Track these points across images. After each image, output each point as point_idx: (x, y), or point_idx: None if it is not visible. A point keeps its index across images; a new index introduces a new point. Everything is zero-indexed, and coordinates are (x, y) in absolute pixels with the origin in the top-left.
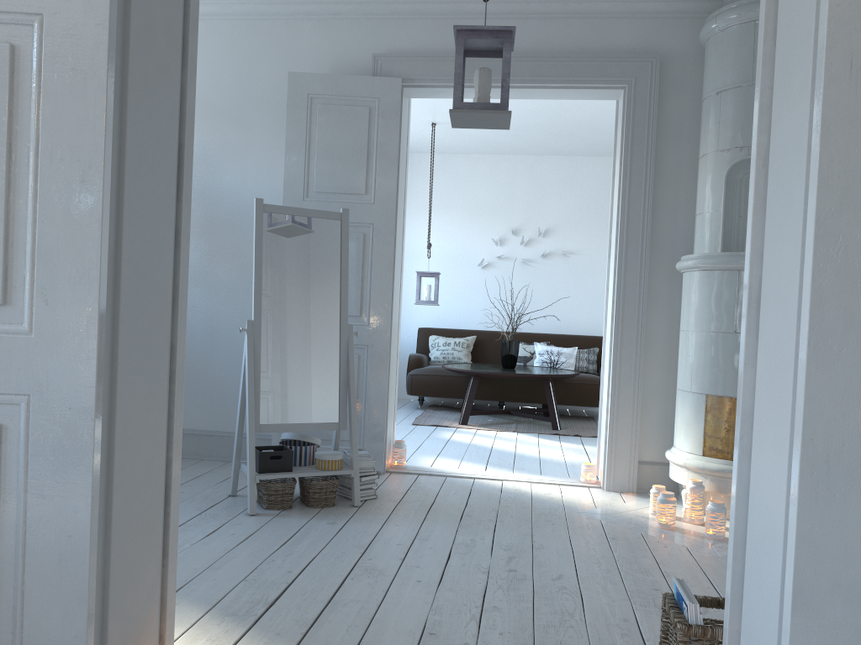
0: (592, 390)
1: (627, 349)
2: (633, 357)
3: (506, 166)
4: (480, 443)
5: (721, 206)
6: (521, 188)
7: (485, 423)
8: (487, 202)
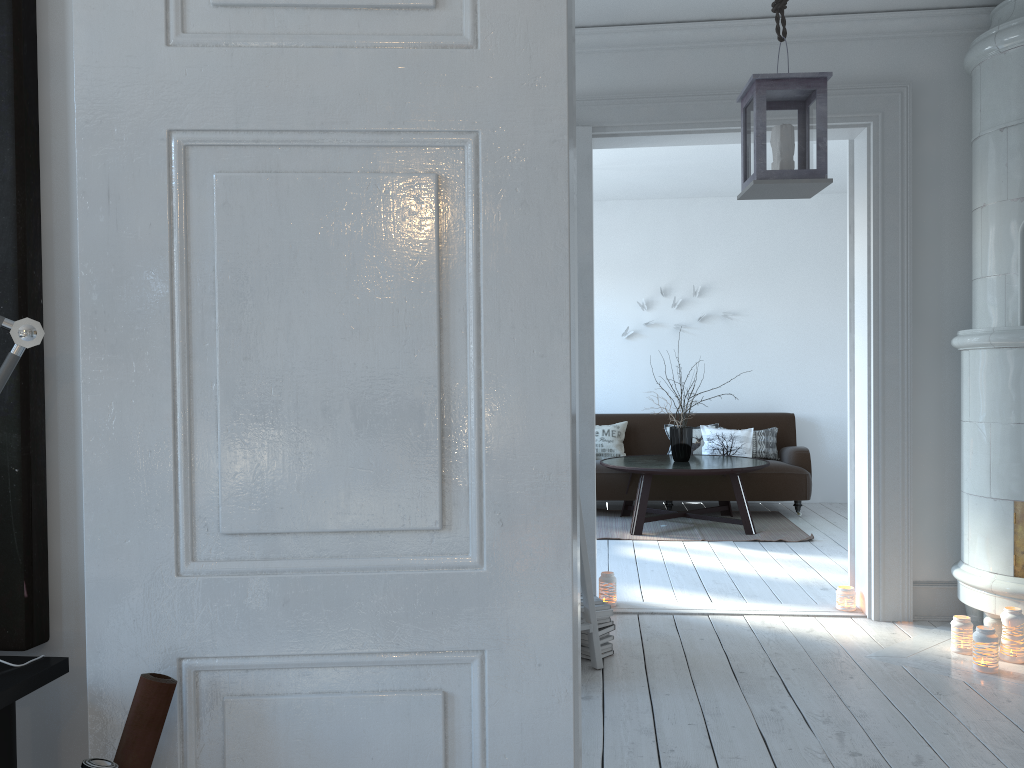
0: (780, 480)
1: (891, 446)
2: (899, 455)
3: (649, 213)
4: (676, 560)
5: (1017, 268)
6: (669, 239)
7: (661, 531)
8: (628, 258)
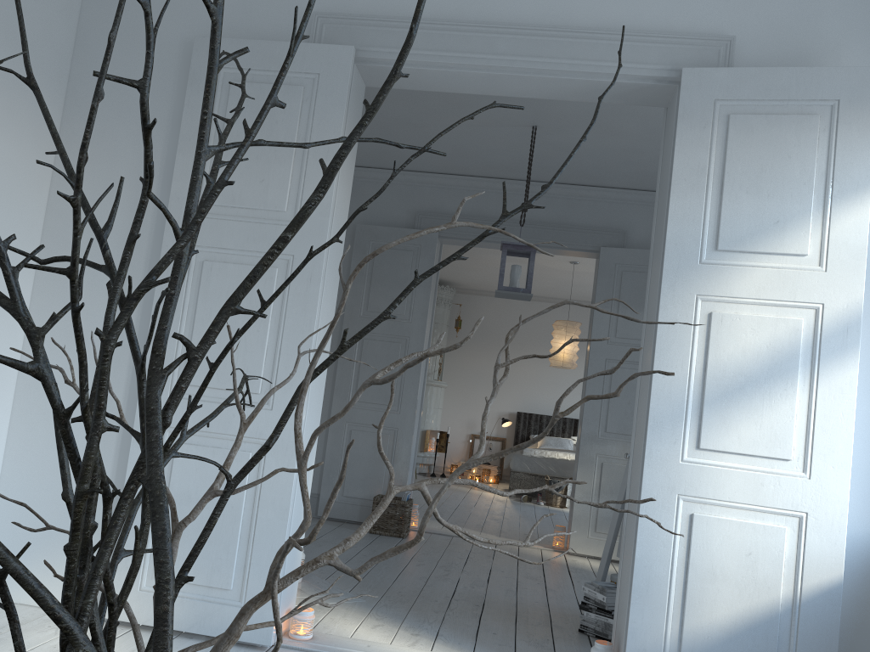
0: None
1: None
2: None
3: None
4: None
5: None
6: None
7: None
8: None
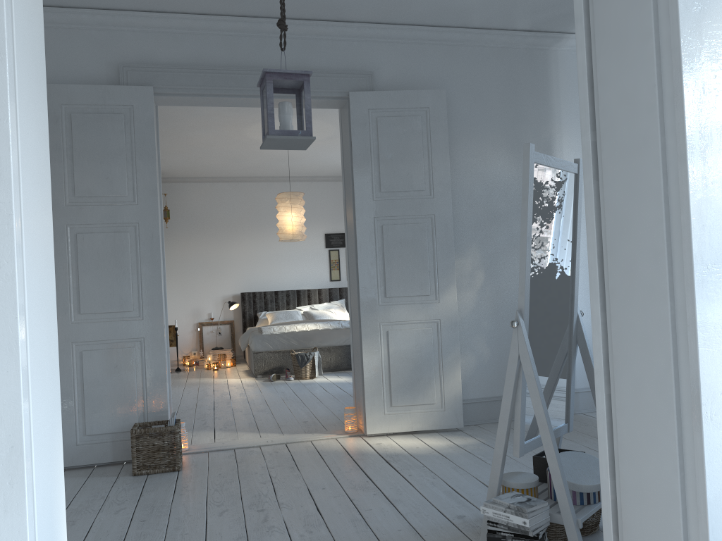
0: None
1: None
2: None
3: None
4: None
5: None
6: None
7: None
8: None
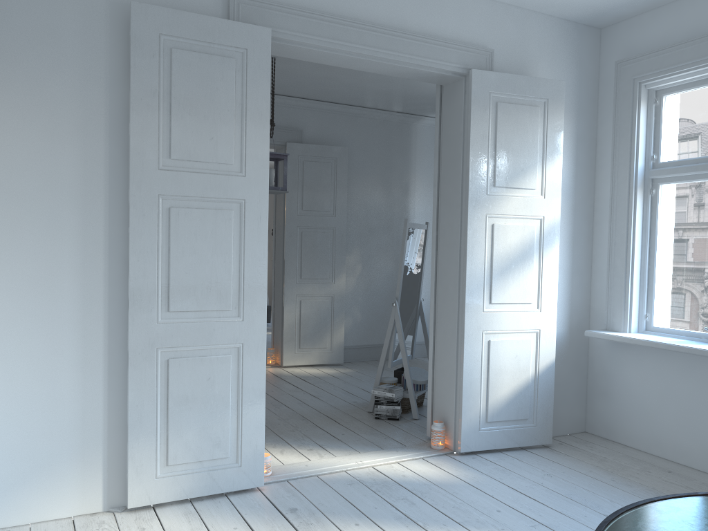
0: None
1: None
2: None
3: None
4: None
5: None
6: None
7: None
8: None
